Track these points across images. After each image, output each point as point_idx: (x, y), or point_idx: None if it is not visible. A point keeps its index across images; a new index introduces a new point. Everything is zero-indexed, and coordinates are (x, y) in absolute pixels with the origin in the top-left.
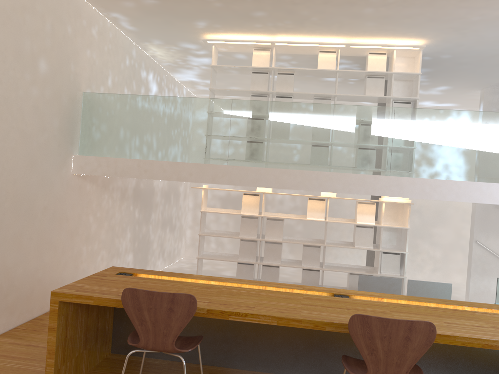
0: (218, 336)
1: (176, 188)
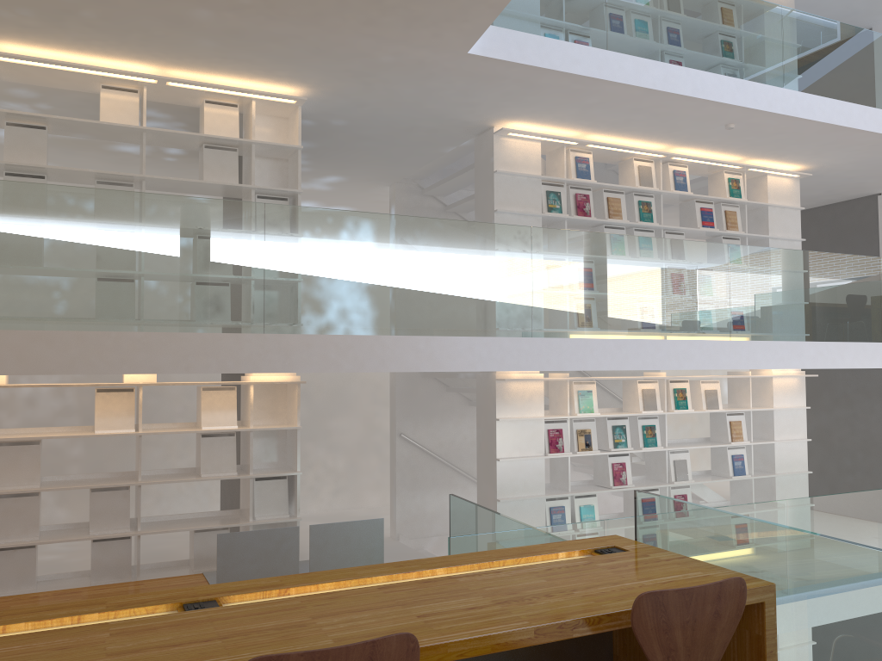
0: None
1: None
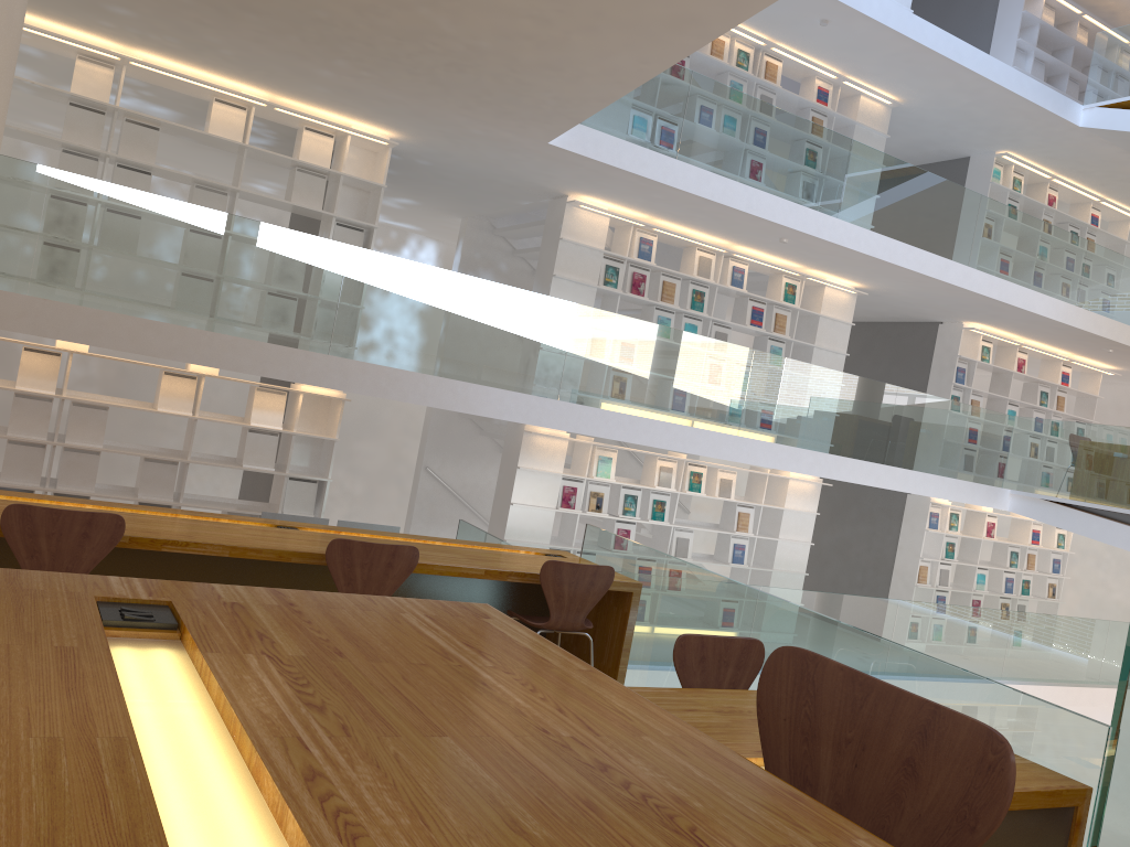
0: None
1: None
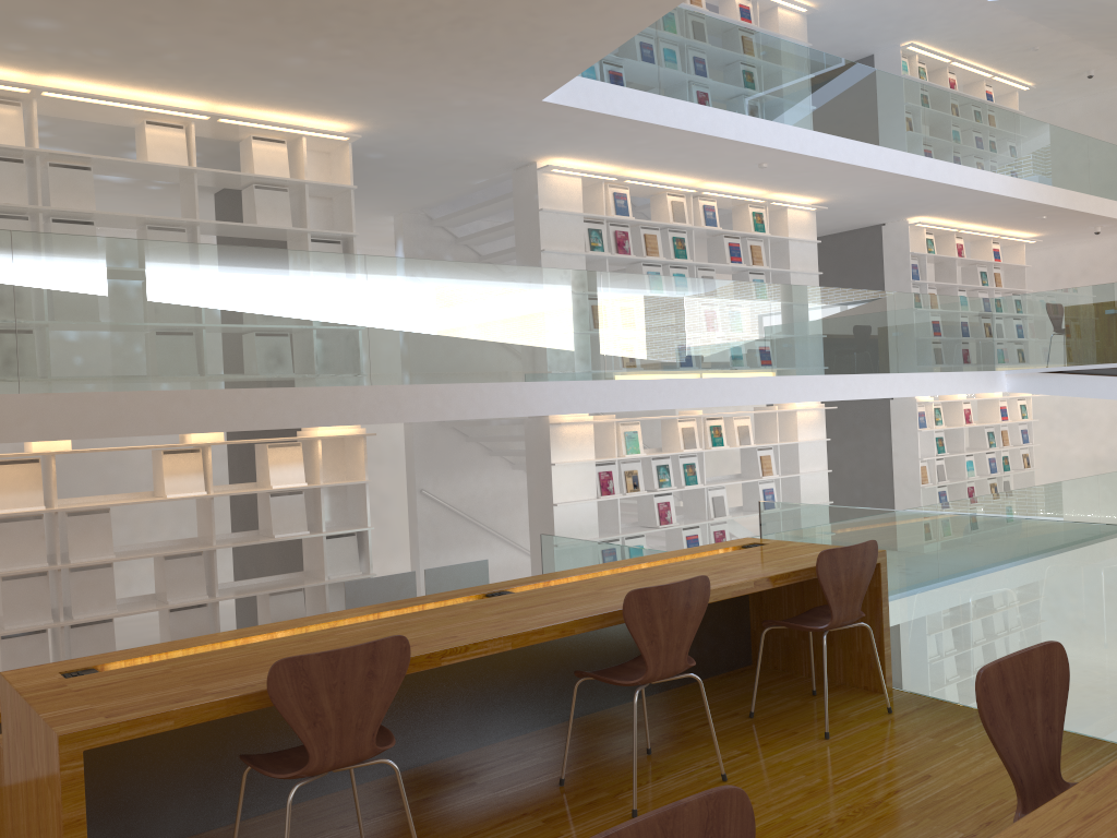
0: (285, 744)
1: None
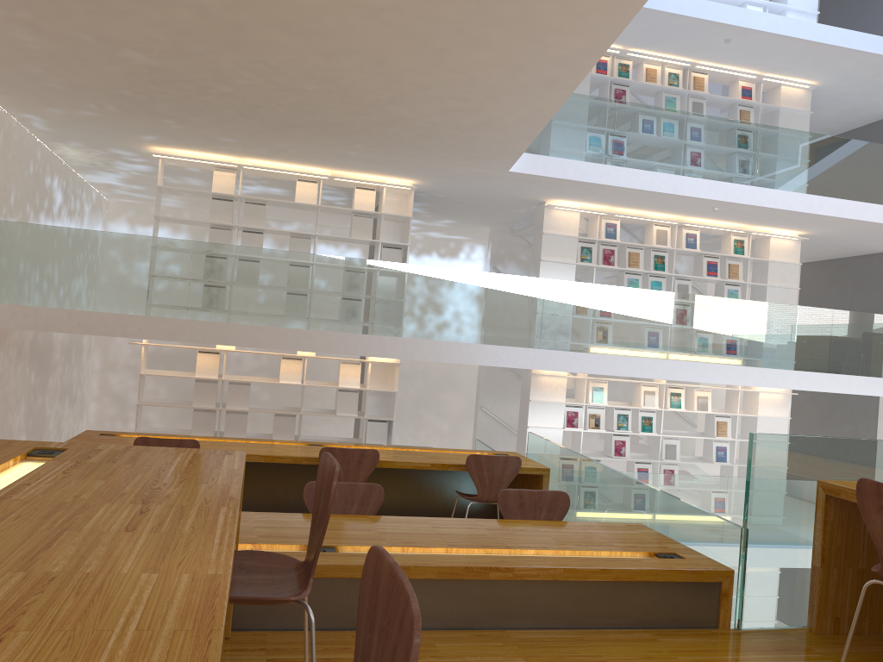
0: None
1: (78, 340)
